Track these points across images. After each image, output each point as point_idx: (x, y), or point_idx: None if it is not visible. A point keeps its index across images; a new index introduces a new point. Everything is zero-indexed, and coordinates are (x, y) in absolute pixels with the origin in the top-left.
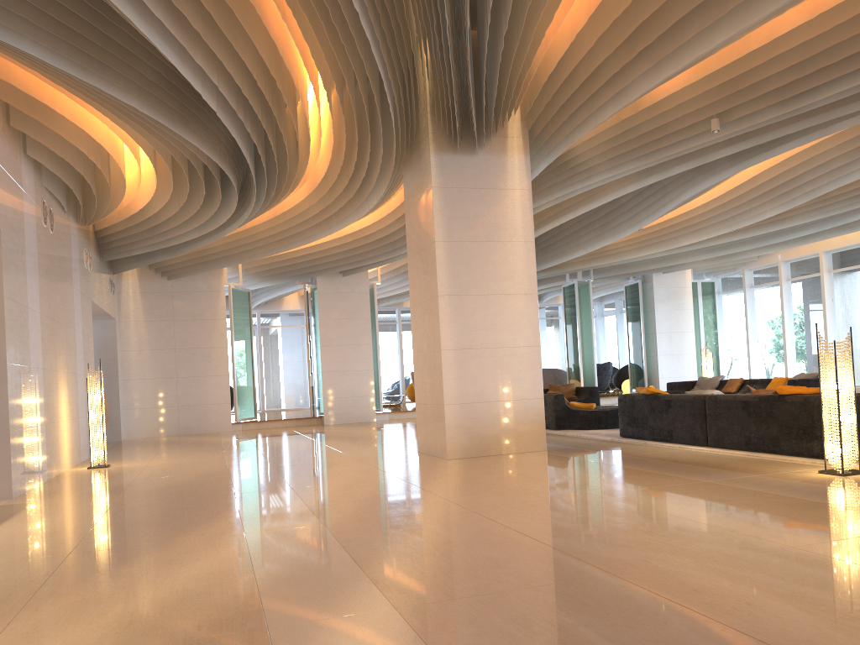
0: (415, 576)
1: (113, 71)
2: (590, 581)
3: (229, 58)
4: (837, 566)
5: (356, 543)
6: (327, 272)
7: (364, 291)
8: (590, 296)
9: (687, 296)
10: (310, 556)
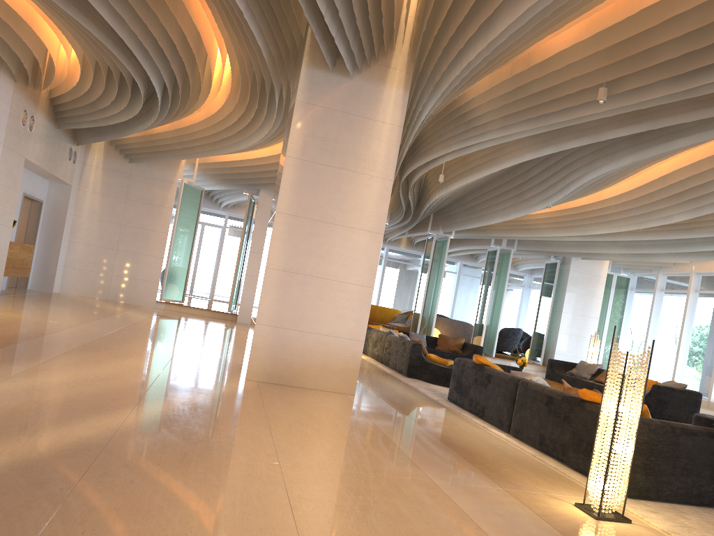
0: None
1: None
2: None
3: None
4: None
5: None
6: (269, 187)
7: None
8: (509, 264)
9: (599, 285)
10: None
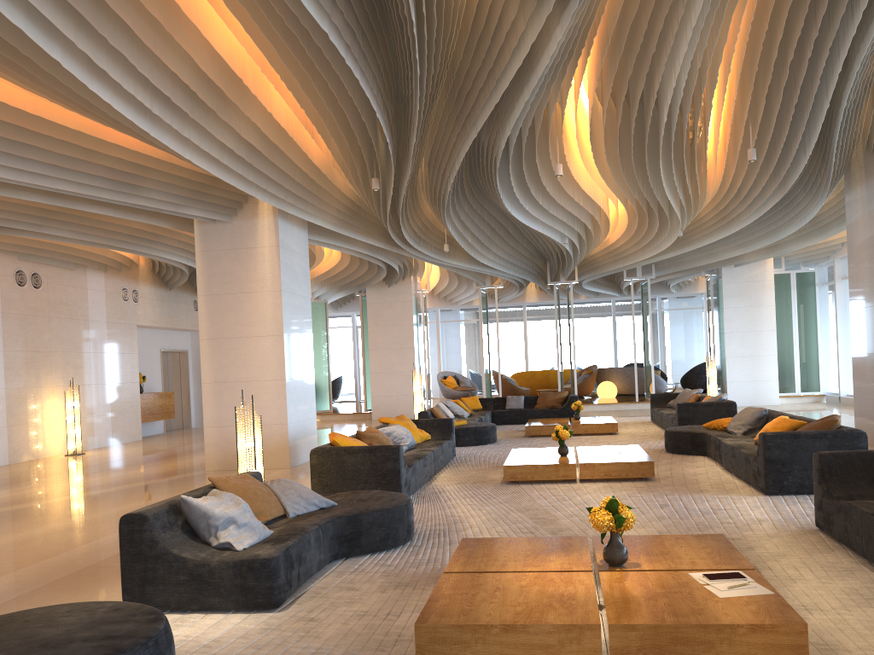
0: None
1: None
2: None
3: None
4: None
5: None
6: (367, 285)
7: (408, 300)
8: (648, 294)
9: (767, 291)
10: None
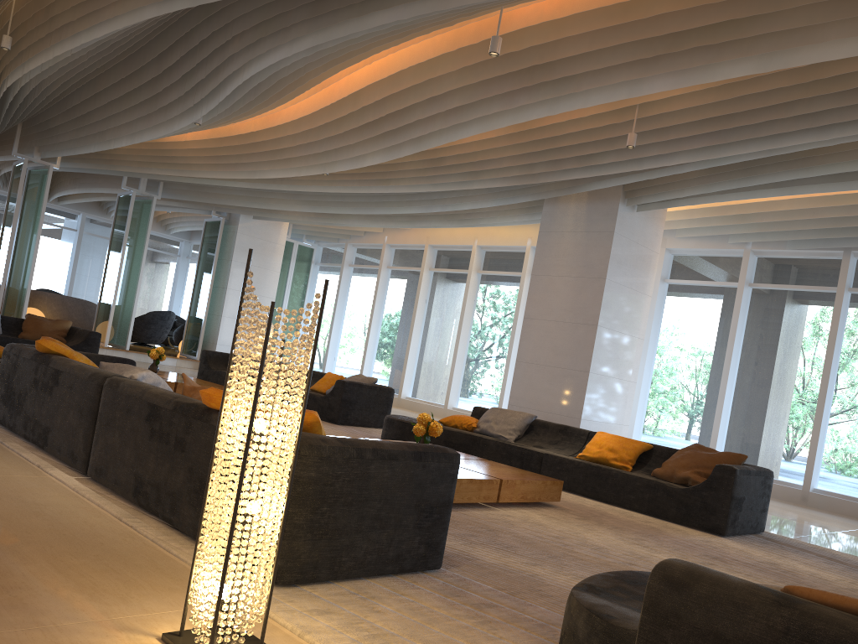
0: None
1: None
2: None
3: None
4: None
5: None
6: None
7: None
8: (151, 217)
9: (277, 255)
10: None
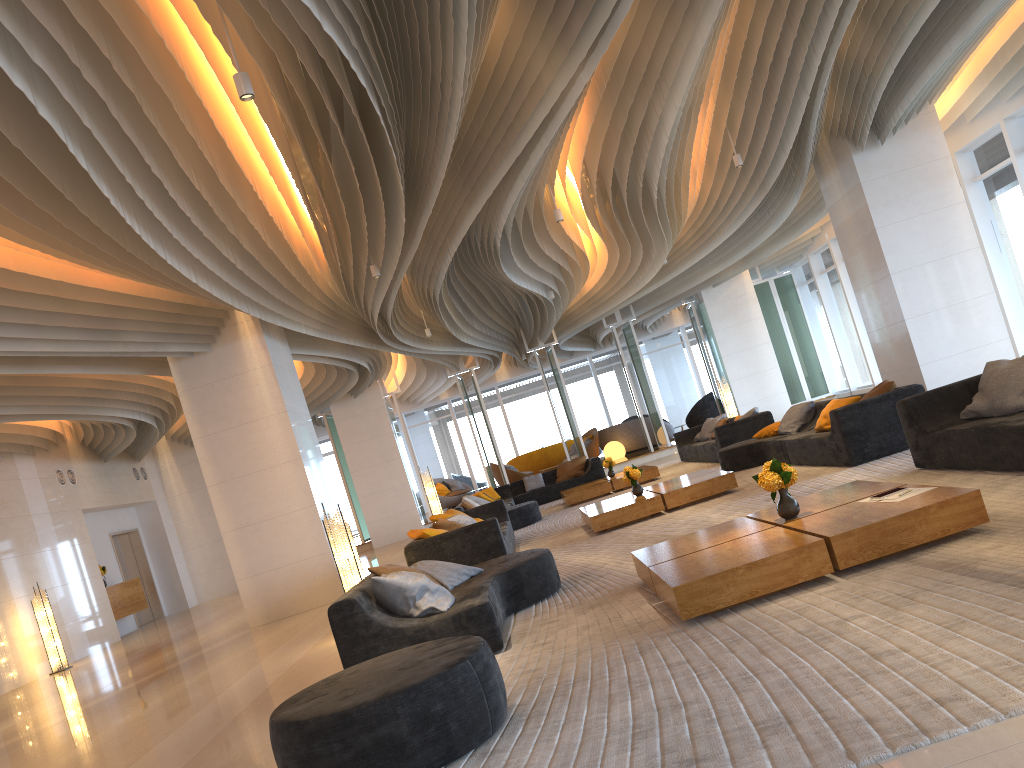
0: None
1: None
2: None
3: None
4: None
5: None
6: (332, 401)
7: (380, 407)
8: (634, 337)
9: (751, 304)
10: None
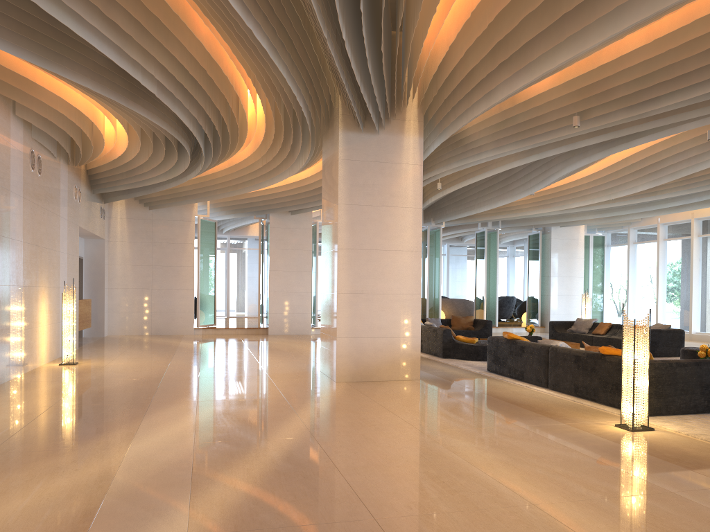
0: (225, 504)
1: (70, 60)
2: (352, 524)
3: (163, 53)
4: (552, 528)
5: (205, 465)
6: (278, 211)
7: (308, 228)
8: (497, 242)
9: (579, 247)
10: (162, 475)
